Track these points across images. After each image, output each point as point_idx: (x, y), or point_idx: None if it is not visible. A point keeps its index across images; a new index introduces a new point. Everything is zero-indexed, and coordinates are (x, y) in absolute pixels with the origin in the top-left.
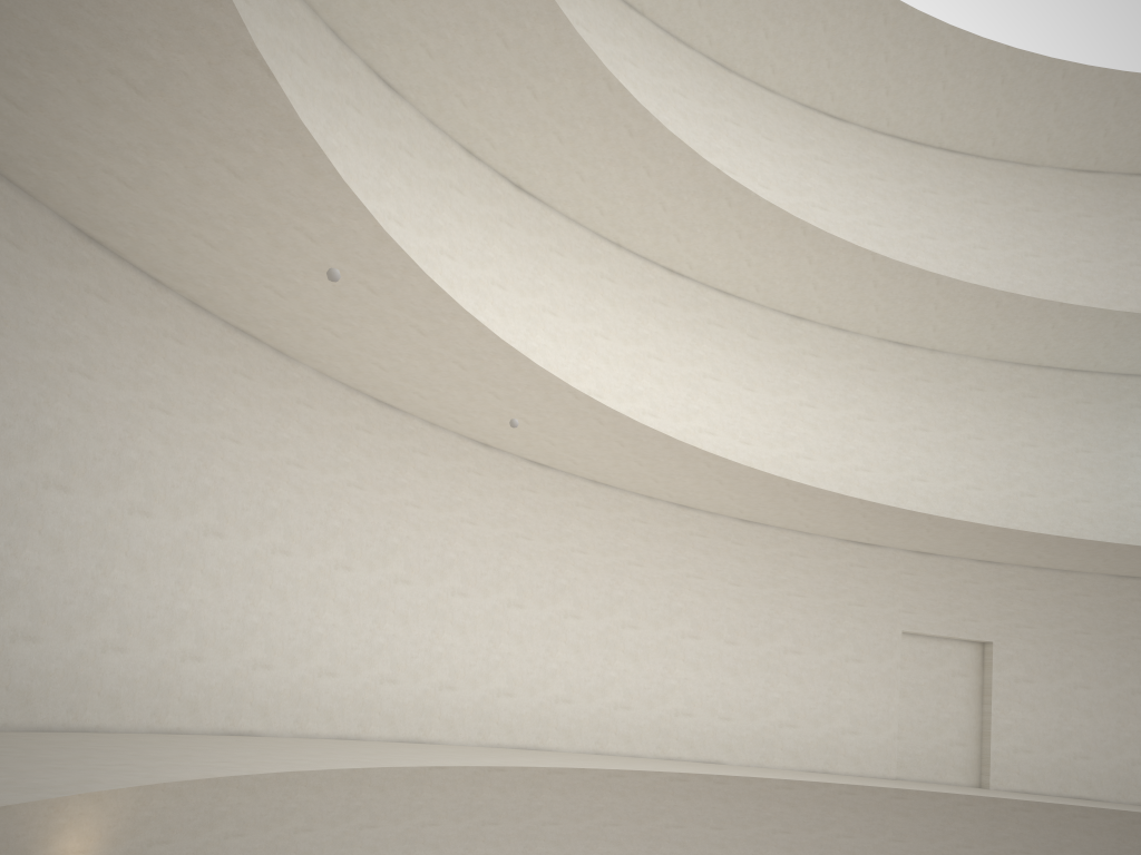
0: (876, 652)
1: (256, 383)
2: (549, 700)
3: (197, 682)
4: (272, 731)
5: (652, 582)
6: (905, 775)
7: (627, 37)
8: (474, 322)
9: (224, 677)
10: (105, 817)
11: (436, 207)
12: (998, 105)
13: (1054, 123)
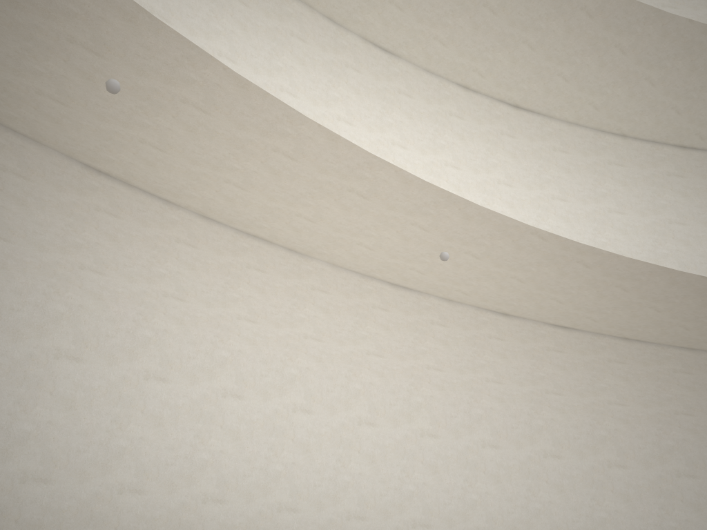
0: None
1: (270, 275)
2: None
3: (220, 522)
4: None
5: (706, 431)
6: None
7: None
8: (390, 167)
9: (248, 518)
10: None
11: (437, 132)
12: None
13: None
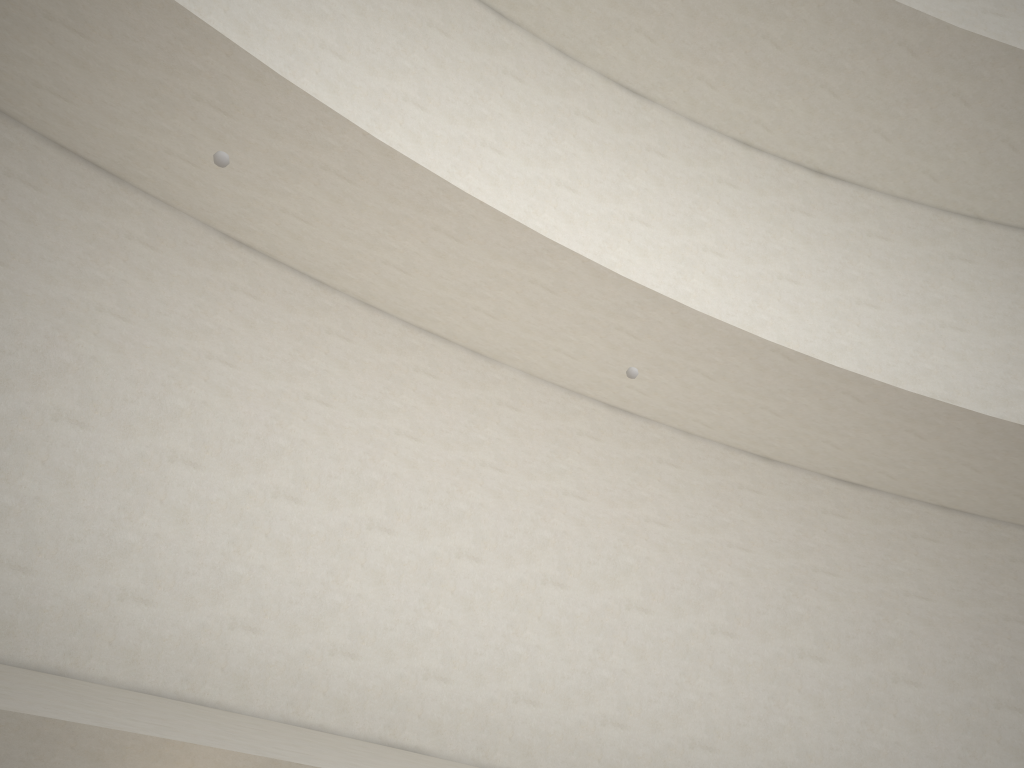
0: None
1: (444, 382)
2: None
3: (349, 681)
4: (446, 753)
5: None
6: None
7: None
8: (574, 256)
9: (385, 681)
10: None
11: (697, 204)
12: None
13: None
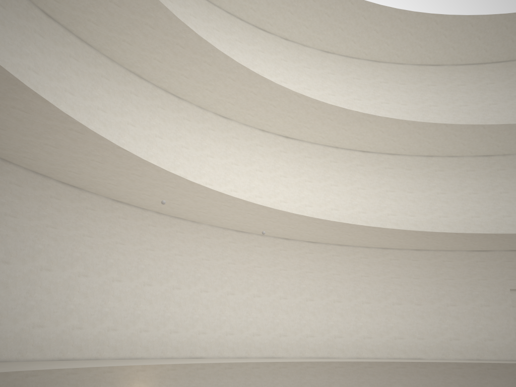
0: (497, 301)
1: (186, 234)
2: (331, 337)
3: (177, 340)
4: (209, 356)
5: (374, 283)
6: None
7: (328, 64)
8: (241, 200)
9: (187, 338)
10: None
11: (251, 154)
12: (511, 37)
13: None
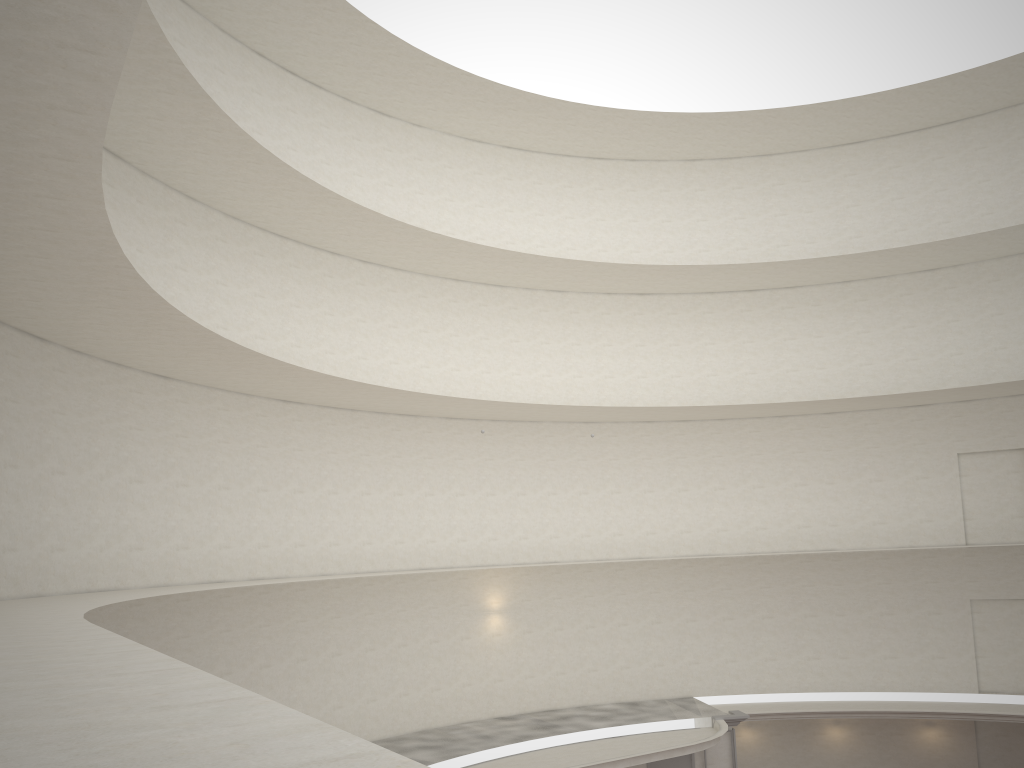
0: (938, 470)
1: (525, 436)
2: (713, 531)
3: (527, 546)
4: (564, 560)
5: (769, 461)
6: (979, 541)
7: (695, 178)
8: (566, 405)
9: (538, 543)
10: (503, 592)
11: (596, 327)
12: (946, 99)
13: (998, 88)
